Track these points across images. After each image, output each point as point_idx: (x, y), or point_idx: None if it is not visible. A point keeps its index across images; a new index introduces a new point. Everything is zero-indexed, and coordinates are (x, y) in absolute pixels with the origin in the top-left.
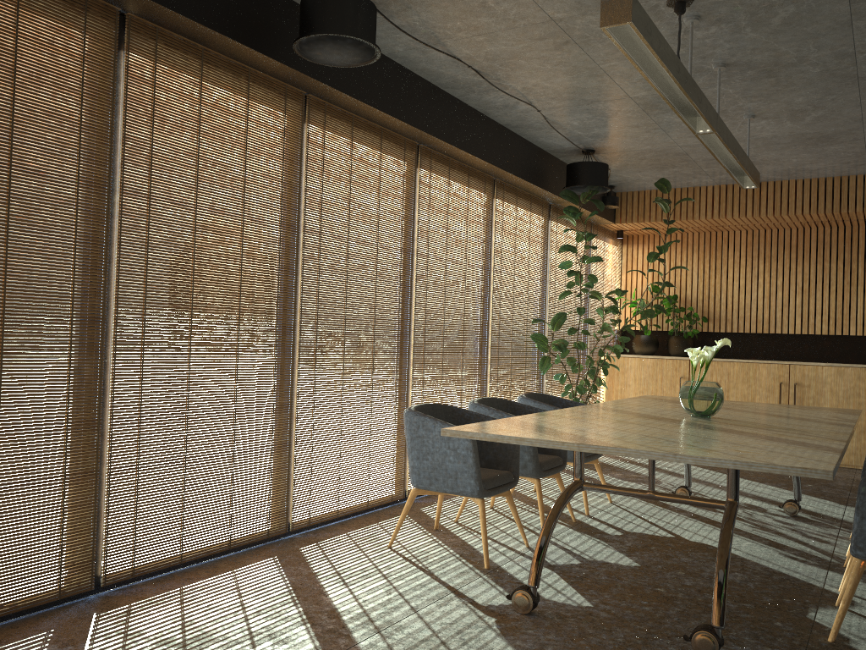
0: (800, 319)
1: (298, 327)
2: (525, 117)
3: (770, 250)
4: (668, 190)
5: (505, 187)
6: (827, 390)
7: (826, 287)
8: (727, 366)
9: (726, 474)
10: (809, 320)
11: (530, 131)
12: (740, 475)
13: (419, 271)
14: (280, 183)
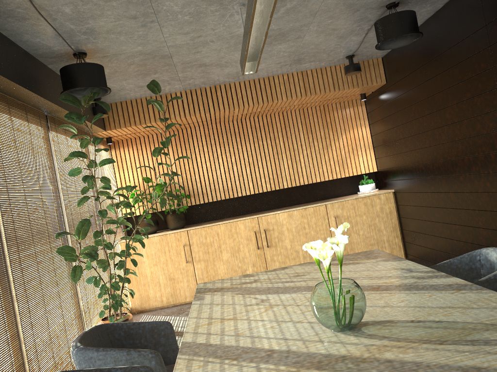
0: (252, 183)
1: None
2: None
3: (222, 138)
4: (159, 91)
5: None
6: (285, 229)
7: (263, 158)
8: (216, 228)
9: None
10: (258, 183)
11: (12, 23)
12: None
13: None
14: None
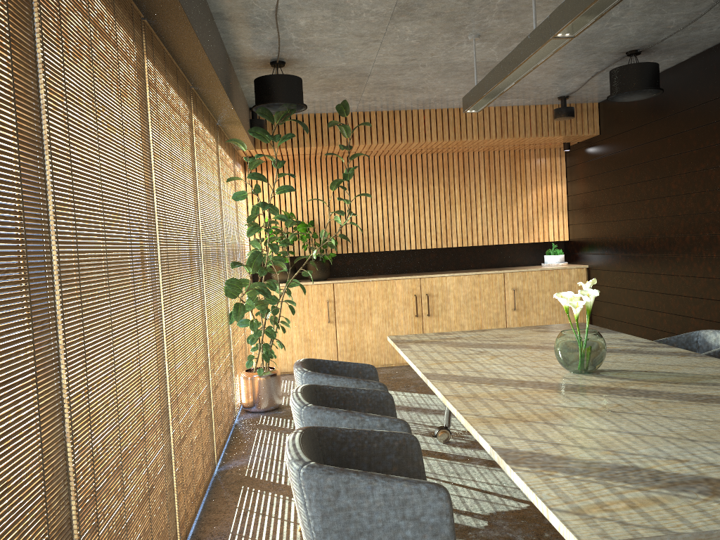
0: (414, 236)
1: (61, 357)
2: (253, 5)
3: (385, 175)
4: (347, 113)
5: (197, 100)
6: (451, 297)
7: (432, 206)
8: (368, 285)
9: (414, 392)
10: (422, 236)
11: (238, 28)
12: (424, 391)
13: (159, 216)
14: (6, 39)
